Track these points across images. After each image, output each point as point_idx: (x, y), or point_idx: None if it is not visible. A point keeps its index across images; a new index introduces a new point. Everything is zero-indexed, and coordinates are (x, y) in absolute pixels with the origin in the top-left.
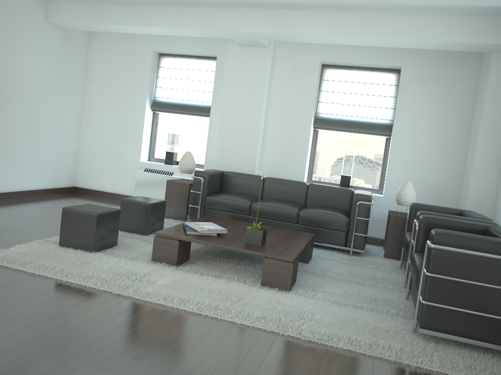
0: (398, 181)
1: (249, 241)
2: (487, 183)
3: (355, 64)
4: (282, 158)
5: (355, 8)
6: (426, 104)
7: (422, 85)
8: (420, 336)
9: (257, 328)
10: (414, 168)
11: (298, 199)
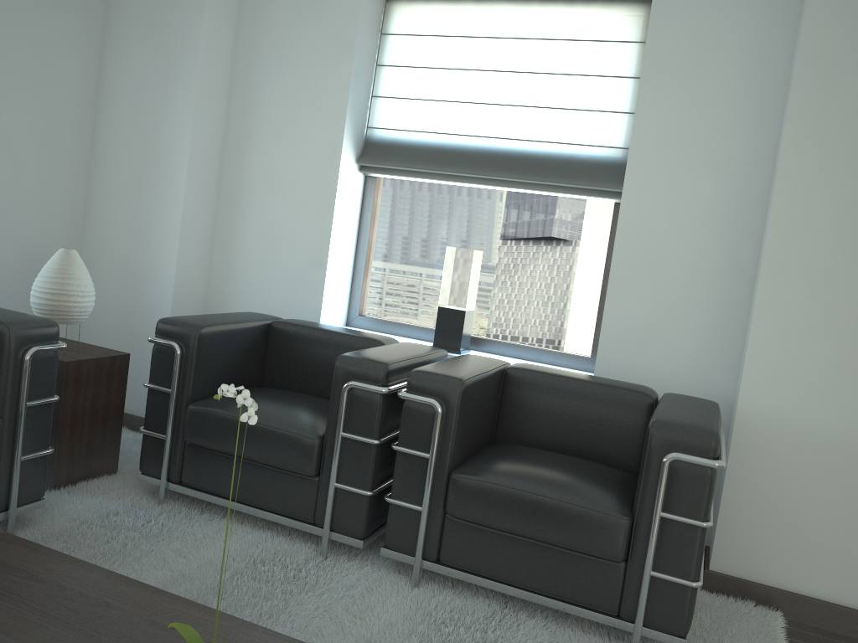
0: None
1: None
2: (199, 238)
3: None
4: None
5: None
6: (4, 6)
7: None
8: None
9: None
10: None
11: None
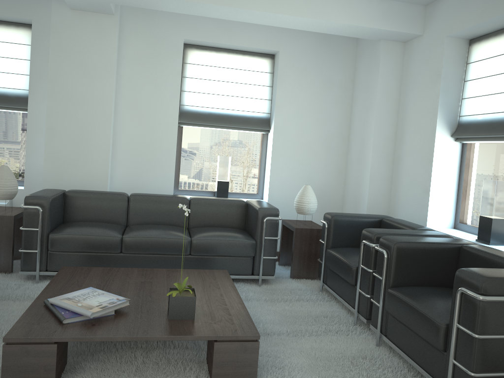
0: (283, 184)
1: (176, 315)
2: (382, 181)
3: (227, 45)
4: (142, 165)
5: None
6: (307, 95)
7: (302, 74)
8: None
9: None
10: (298, 167)
11: (178, 220)
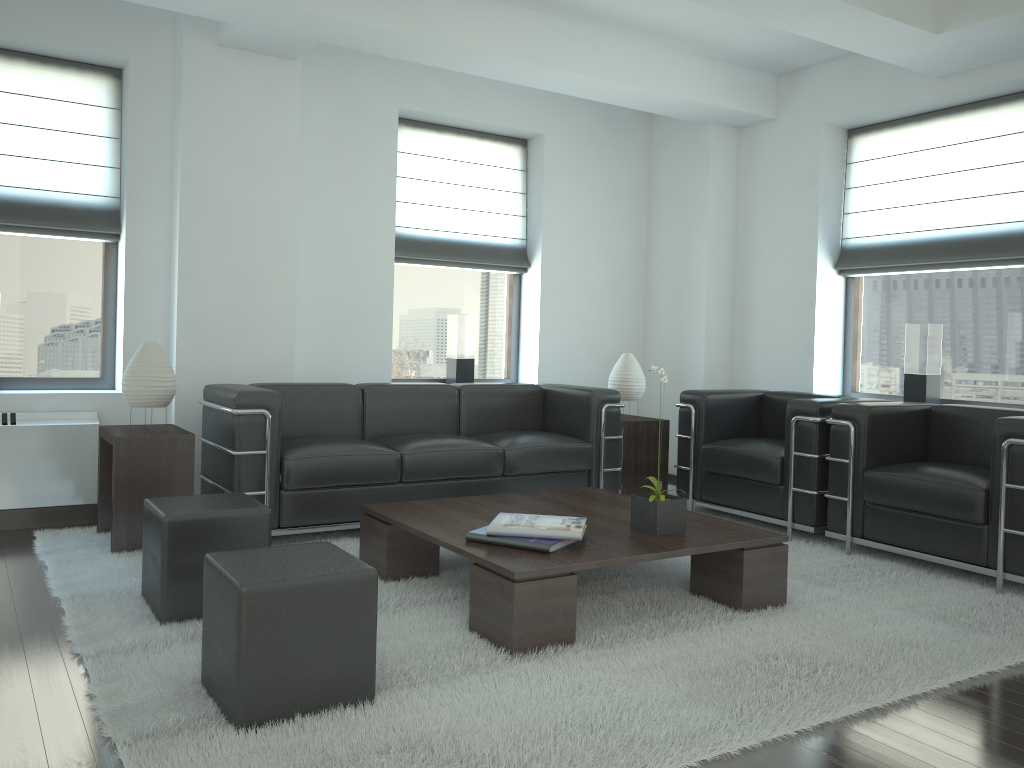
0: (559, 358)
1: (665, 529)
2: (720, 342)
3: (464, 121)
4: (338, 336)
5: (567, 9)
6: (586, 208)
7: (578, 173)
8: (1018, 594)
9: (971, 680)
10: (579, 329)
11: (445, 425)
